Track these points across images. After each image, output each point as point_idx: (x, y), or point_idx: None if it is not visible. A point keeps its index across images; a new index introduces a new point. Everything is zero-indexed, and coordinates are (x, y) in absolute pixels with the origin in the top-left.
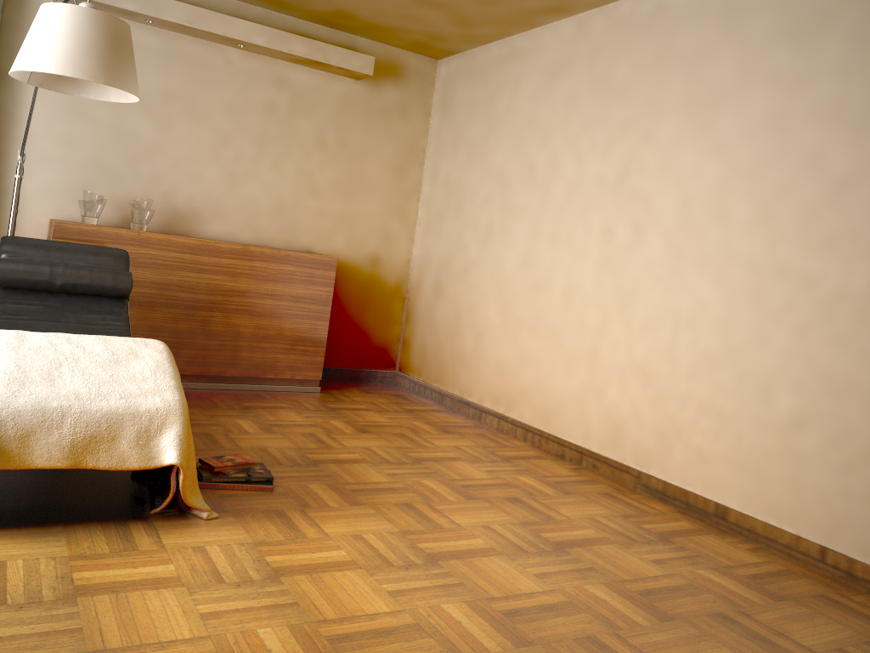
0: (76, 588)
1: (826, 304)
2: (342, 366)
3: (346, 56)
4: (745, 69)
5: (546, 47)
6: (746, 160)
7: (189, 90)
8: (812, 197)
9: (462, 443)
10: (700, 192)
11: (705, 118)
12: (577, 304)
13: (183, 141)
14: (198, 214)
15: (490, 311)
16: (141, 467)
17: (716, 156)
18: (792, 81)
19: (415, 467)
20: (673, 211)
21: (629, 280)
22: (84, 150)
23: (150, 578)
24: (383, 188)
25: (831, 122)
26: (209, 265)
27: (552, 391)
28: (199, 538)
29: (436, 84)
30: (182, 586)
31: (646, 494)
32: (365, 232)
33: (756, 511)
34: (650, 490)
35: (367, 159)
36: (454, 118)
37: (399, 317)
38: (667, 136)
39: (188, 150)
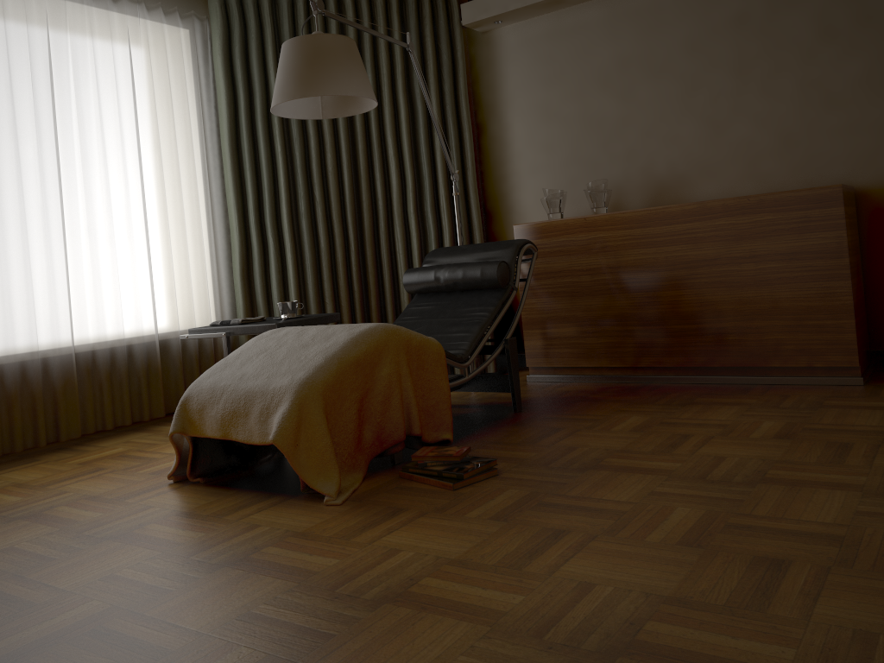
0: (124, 534)
1: None
2: None
3: None
4: None
5: None
6: None
7: (642, 46)
8: None
9: None
10: None
11: None
12: None
13: (648, 104)
14: (683, 180)
15: None
16: (260, 442)
17: None
18: None
19: (725, 489)
20: None
21: None
22: (561, 150)
23: (167, 540)
24: None
25: None
26: (663, 236)
27: None
28: (277, 519)
29: None
30: (163, 551)
31: None
32: None
33: None
34: None
35: None
36: None
37: None
38: None
39: (656, 111)
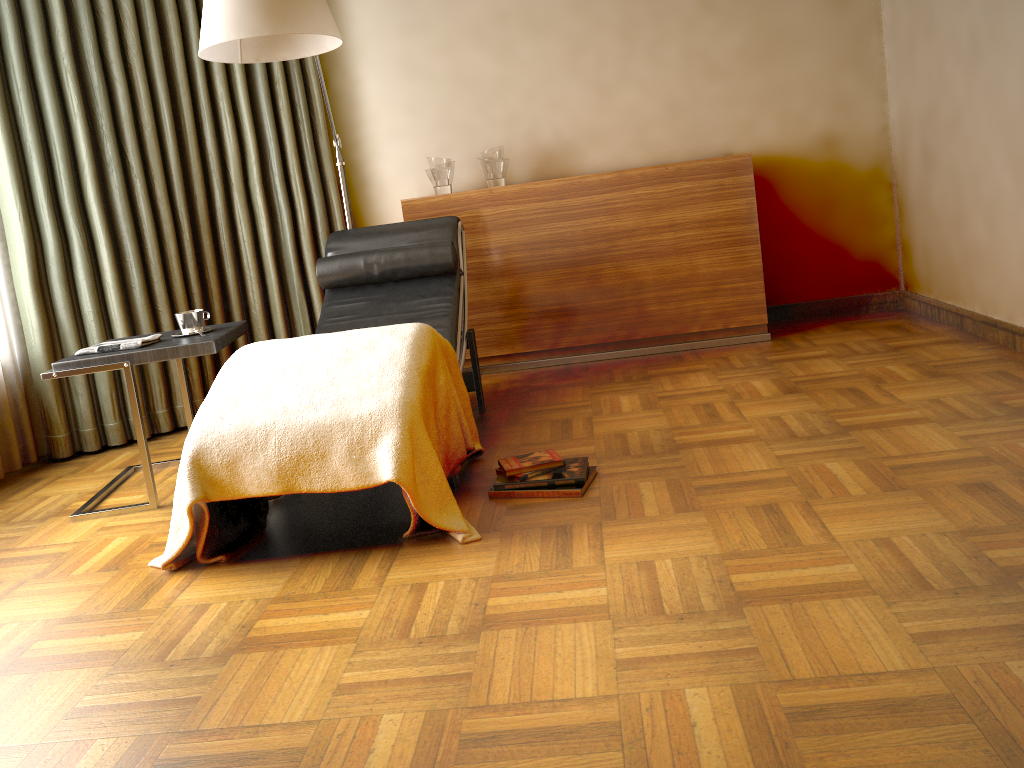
0: (243, 642)
1: None
2: (814, 299)
3: None
4: None
5: None
6: None
7: None
8: None
9: (951, 392)
10: None
11: None
12: None
13: (530, 64)
14: (571, 148)
15: (998, 174)
16: (359, 486)
17: None
18: None
19: (832, 441)
20: None
21: None
22: (429, 113)
23: (329, 629)
24: (817, 35)
25: None
26: (580, 208)
27: None
28: (432, 571)
29: None
30: (353, 642)
31: None
32: (804, 106)
33: None
34: None
35: (782, 2)
36: None
37: (889, 213)
38: None
39: (539, 73)
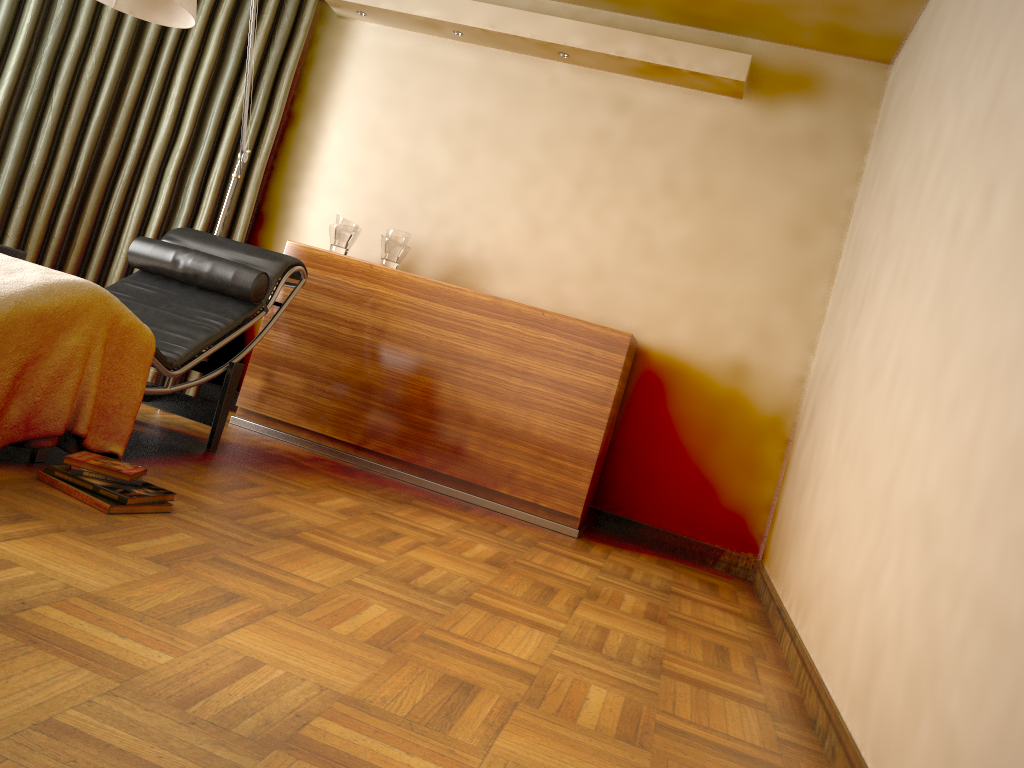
0: None
1: None
2: (662, 526)
3: (703, 56)
4: None
5: None
6: None
7: (500, 116)
8: None
9: (635, 632)
10: None
11: None
12: (898, 392)
13: (482, 177)
14: (485, 269)
15: (832, 438)
16: None
17: None
18: None
19: (428, 599)
20: None
21: (957, 311)
22: (373, 183)
23: None
24: (766, 259)
25: None
26: (446, 317)
27: (839, 581)
28: None
29: (882, 102)
30: None
31: None
32: (727, 323)
33: None
34: None
35: (743, 213)
36: (881, 140)
37: (774, 470)
38: None
39: (486, 188)
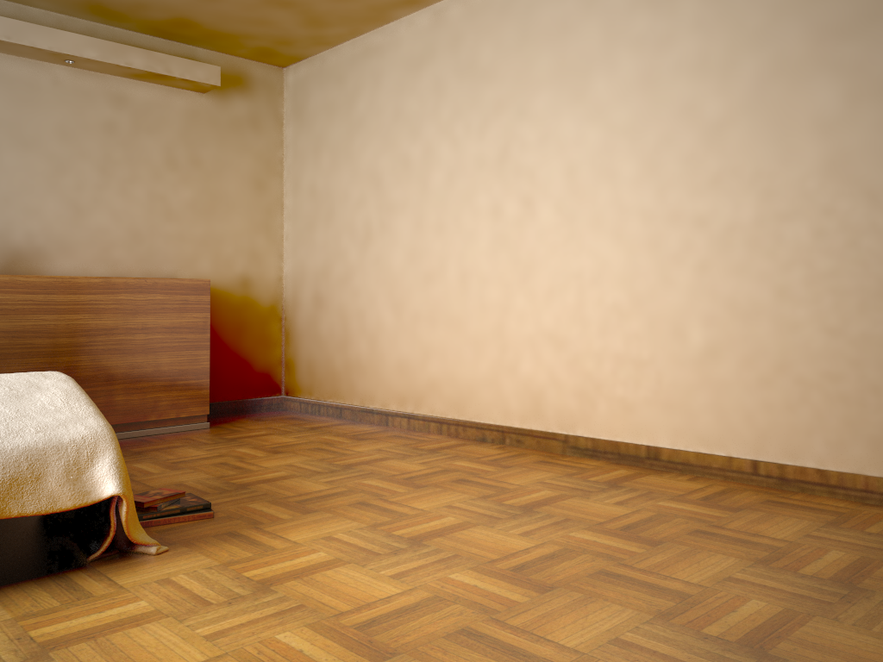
0: (42, 645)
1: (720, 239)
2: (225, 399)
3: (189, 67)
4: (610, 36)
5: (403, 40)
6: (624, 120)
7: (14, 114)
8: (692, 144)
9: (382, 445)
10: (584, 157)
11: (578, 87)
12: (475, 287)
13: (13, 172)
14: (41, 252)
15: (382, 312)
16: (76, 505)
17: (595, 120)
18: (656, 41)
19: (348, 472)
20: (560, 179)
21: (526, 252)
22: None
23: (125, 618)
24: (244, 205)
25: (698, 74)
26: (67, 304)
27: (462, 378)
28: (158, 572)
29: (285, 93)
30: (166, 617)
31: (577, 455)
32: (231, 253)
33: (687, 444)
34: (580, 450)
35: (223, 176)
36: (311, 125)
37: (278, 339)
38: (543, 109)
39: (20, 181)
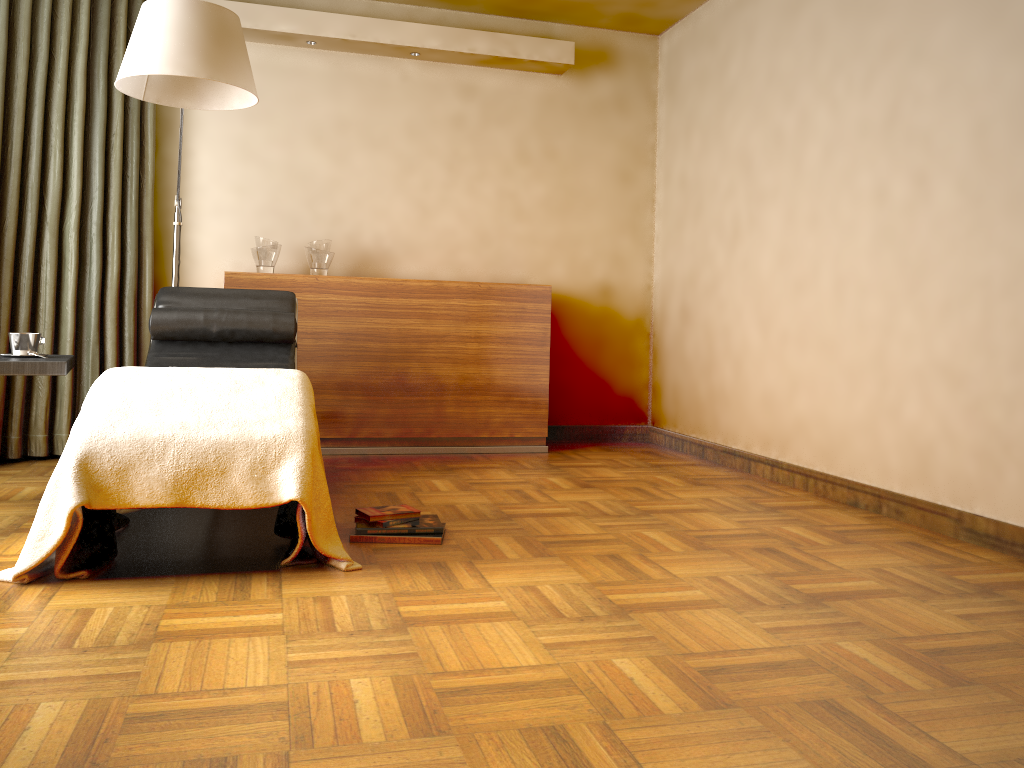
0: (157, 634)
1: None
2: (579, 423)
3: (538, 46)
4: None
5: None
6: None
7: (364, 114)
8: None
9: (715, 494)
10: (999, 107)
11: (994, 4)
12: (852, 298)
13: (363, 173)
14: (388, 255)
15: (748, 330)
16: (257, 504)
17: (1016, 51)
18: None
19: (639, 519)
20: (965, 143)
21: (916, 250)
22: (257, 197)
23: (248, 626)
24: (606, 201)
25: None
26: (398, 308)
27: (833, 419)
28: (327, 589)
29: (659, 66)
30: (281, 634)
31: (973, 542)
32: (590, 257)
33: None
34: (977, 535)
35: (582, 168)
36: (682, 101)
37: (645, 358)
38: (945, 44)
39: (369, 182)
